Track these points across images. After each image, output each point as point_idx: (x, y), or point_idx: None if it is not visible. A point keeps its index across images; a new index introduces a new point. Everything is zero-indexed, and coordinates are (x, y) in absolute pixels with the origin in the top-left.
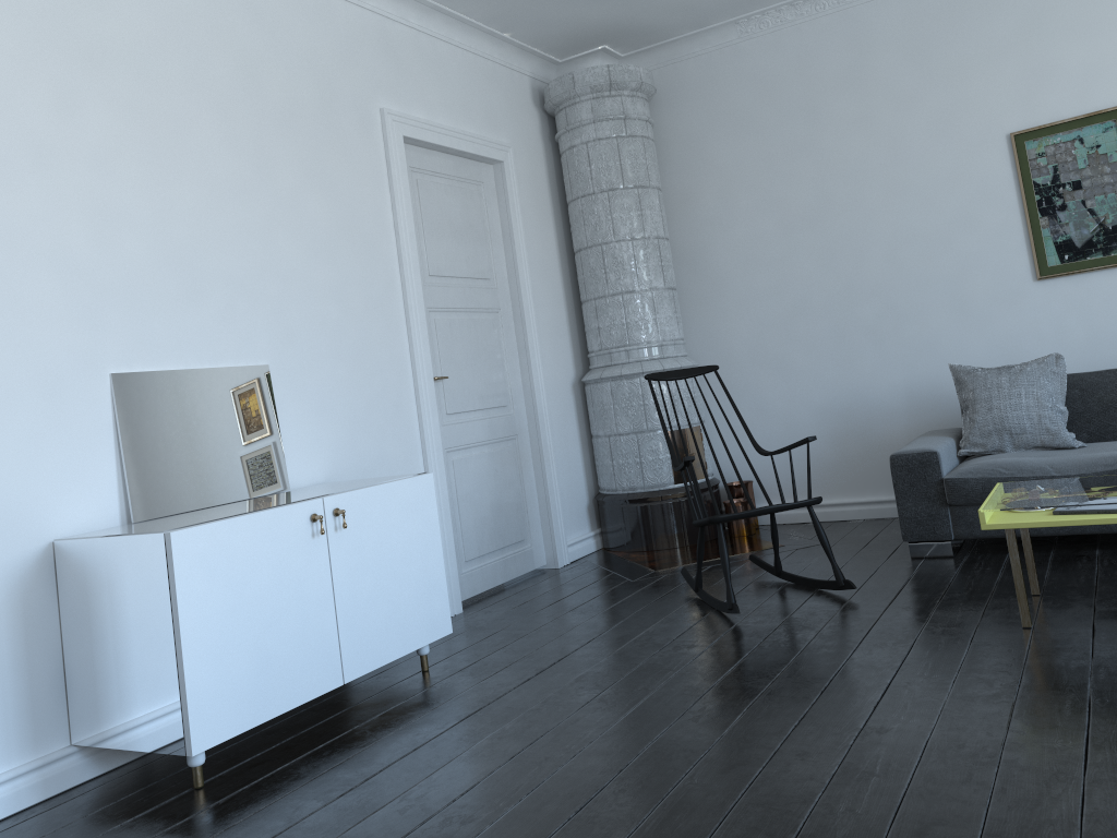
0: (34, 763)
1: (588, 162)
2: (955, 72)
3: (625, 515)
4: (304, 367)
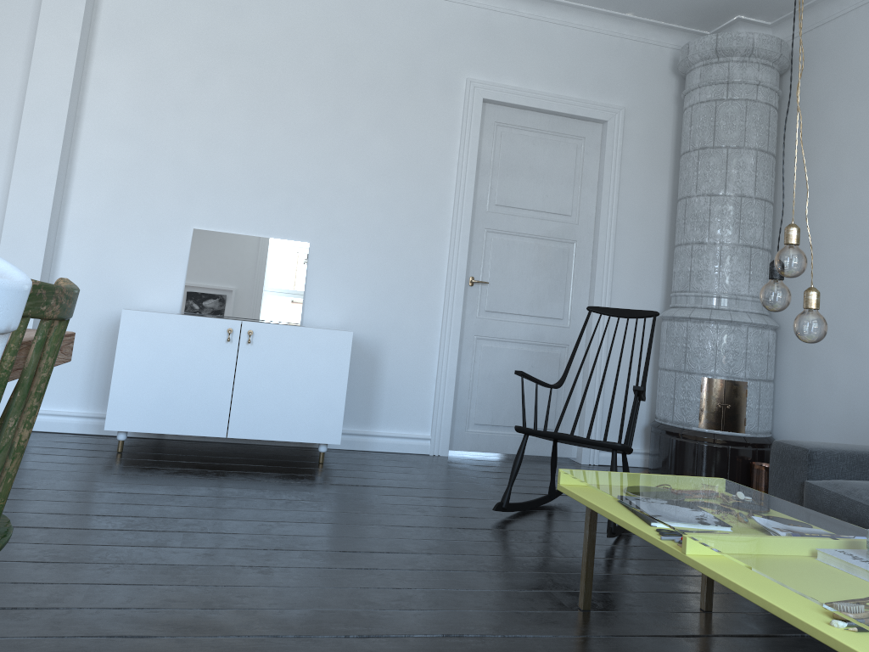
0: (97, 414)
1: (690, 122)
2: None
3: (655, 442)
4: (341, 250)
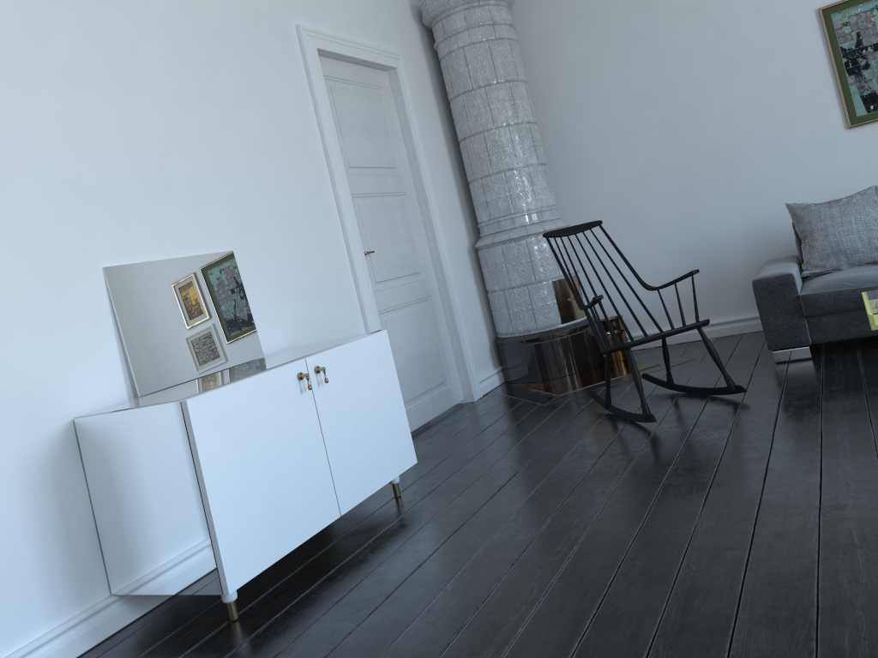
0: (82, 615)
1: (465, 63)
2: None
3: (523, 353)
4: (262, 250)
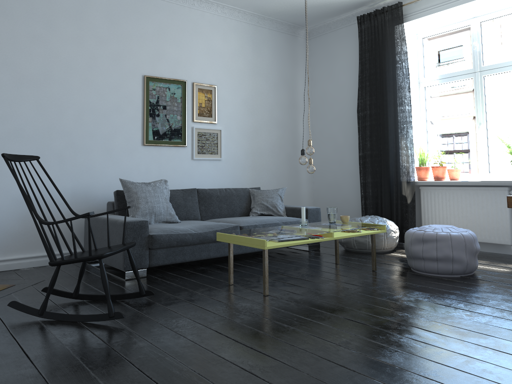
0: None
1: None
2: (126, 37)
3: None
4: None
